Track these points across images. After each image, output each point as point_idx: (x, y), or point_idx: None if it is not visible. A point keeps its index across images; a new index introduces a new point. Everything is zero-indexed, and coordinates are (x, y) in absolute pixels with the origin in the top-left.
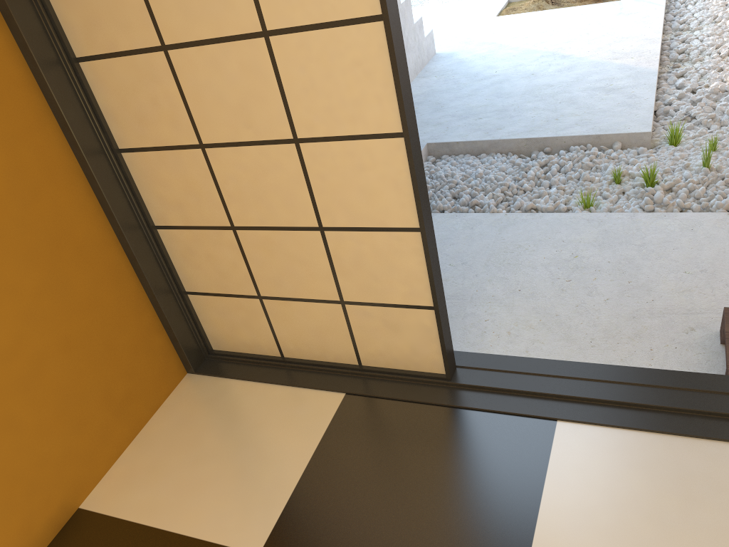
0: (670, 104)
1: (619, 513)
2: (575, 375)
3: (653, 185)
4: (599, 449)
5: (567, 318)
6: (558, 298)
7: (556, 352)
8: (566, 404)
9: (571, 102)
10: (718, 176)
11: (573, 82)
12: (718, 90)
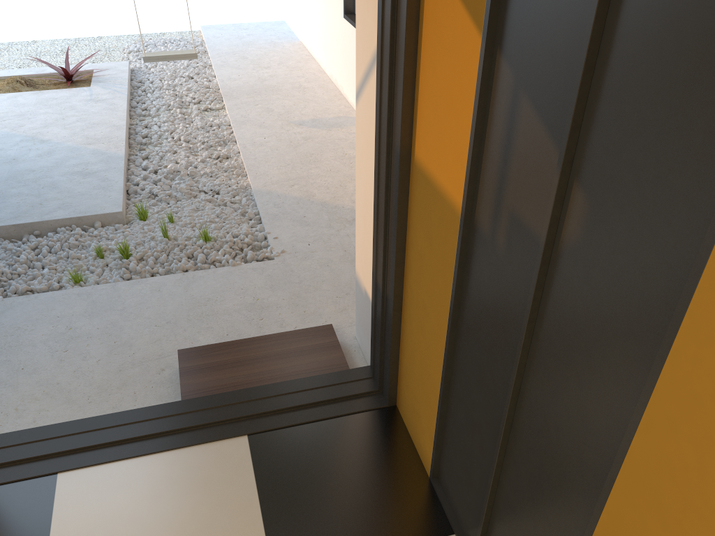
0: (138, 184)
1: (110, 526)
2: (70, 432)
3: (129, 256)
4: (93, 484)
5: (67, 383)
6: (58, 368)
7: (60, 415)
8: (64, 458)
9: (53, 186)
10: (175, 244)
11: (53, 166)
12: (173, 170)
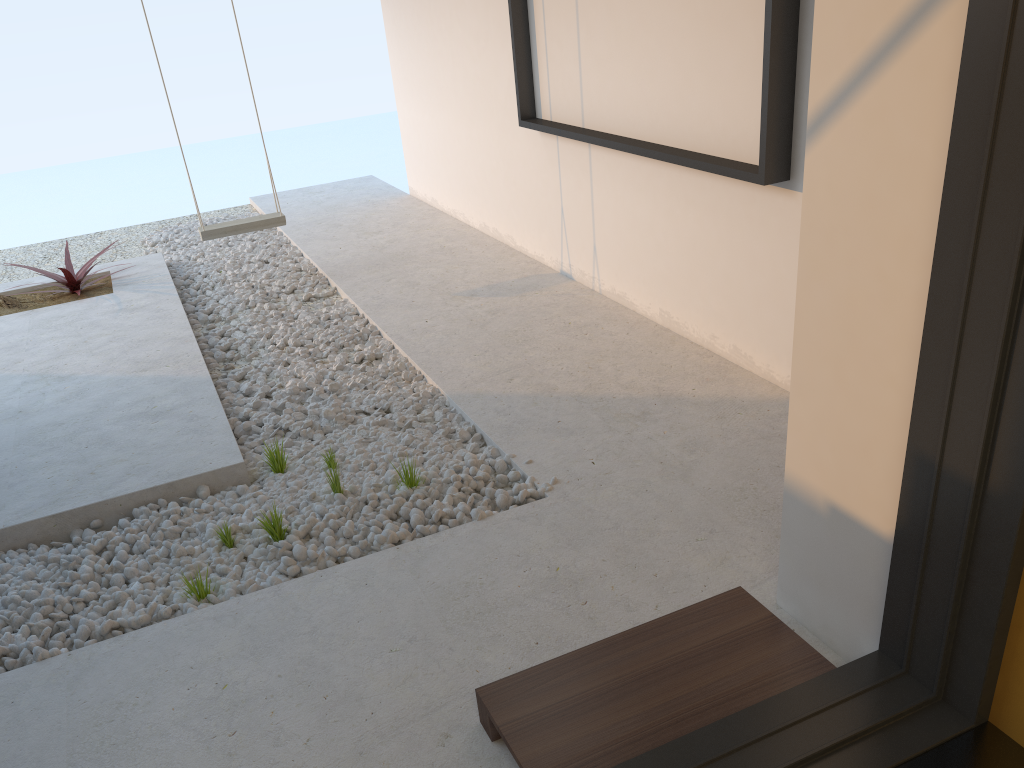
0: (247, 417)
1: None
2: None
3: (284, 535)
4: None
5: None
6: None
7: None
8: None
9: (105, 442)
10: (360, 501)
11: (94, 412)
12: (299, 388)
